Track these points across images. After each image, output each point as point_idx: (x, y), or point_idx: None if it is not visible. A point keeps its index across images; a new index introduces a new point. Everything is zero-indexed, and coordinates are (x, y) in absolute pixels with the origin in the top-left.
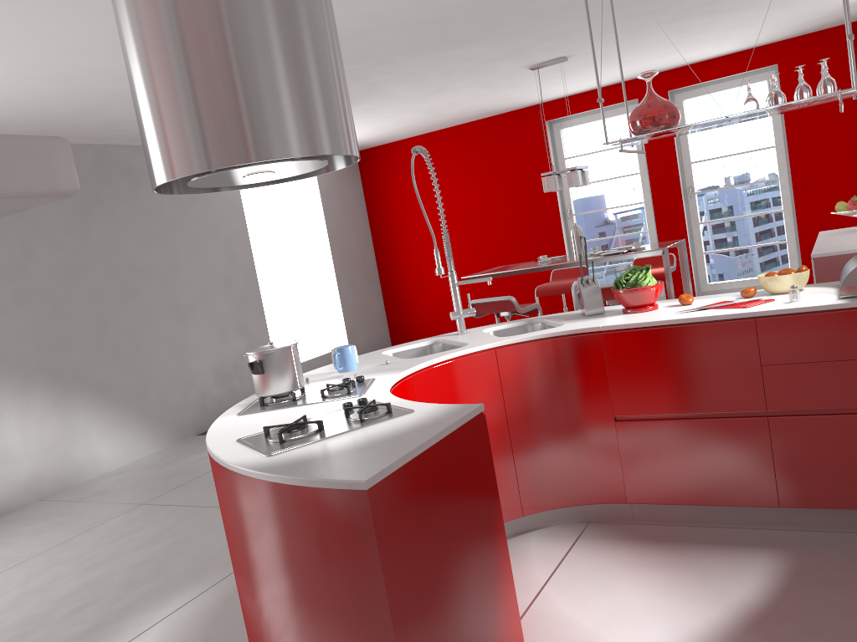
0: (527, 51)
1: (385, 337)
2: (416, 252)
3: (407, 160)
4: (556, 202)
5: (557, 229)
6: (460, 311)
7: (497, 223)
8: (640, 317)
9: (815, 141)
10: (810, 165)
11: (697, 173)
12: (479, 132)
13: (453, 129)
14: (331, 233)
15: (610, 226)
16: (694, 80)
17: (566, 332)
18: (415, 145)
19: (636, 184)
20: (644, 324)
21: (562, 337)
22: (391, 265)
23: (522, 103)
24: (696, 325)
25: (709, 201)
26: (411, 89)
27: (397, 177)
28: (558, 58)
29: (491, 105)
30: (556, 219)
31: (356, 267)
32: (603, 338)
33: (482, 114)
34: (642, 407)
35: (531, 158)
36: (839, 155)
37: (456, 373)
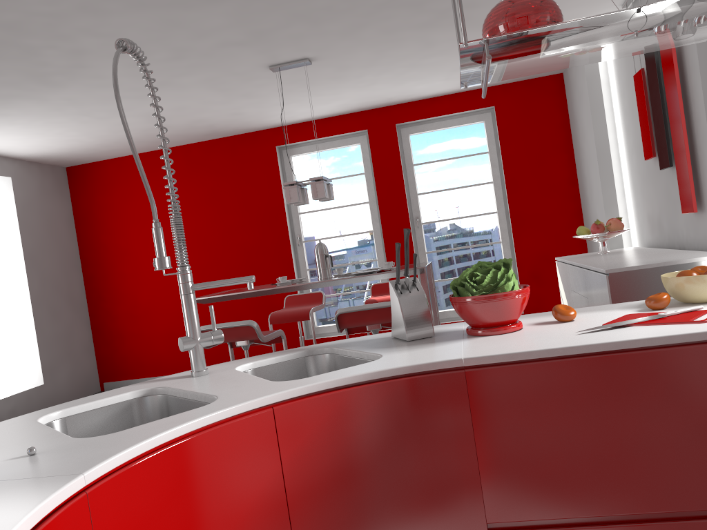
0: (272, 37)
1: (92, 372)
2: (132, 277)
3: (125, 179)
4: (286, 228)
5: (287, 255)
6: (198, 335)
7: (223, 248)
8: (518, 341)
9: (529, 178)
10: (525, 200)
11: (423, 204)
12: (205, 153)
13: (177, 148)
14: (29, 253)
15: (340, 253)
16: (420, 115)
17: (401, 370)
18: (135, 164)
19: (365, 213)
20: (543, 353)
21: (395, 379)
22: (102, 292)
23: (253, 124)
24: (639, 353)
25: (434, 231)
26: (129, 73)
27: (114, 197)
28: (302, 60)
29: (221, 122)
30: (285, 245)
31: (60, 293)
32: (469, 379)
33: (210, 133)
34: (539, 504)
35: (261, 182)
36: (550, 191)
37: (195, 465)
